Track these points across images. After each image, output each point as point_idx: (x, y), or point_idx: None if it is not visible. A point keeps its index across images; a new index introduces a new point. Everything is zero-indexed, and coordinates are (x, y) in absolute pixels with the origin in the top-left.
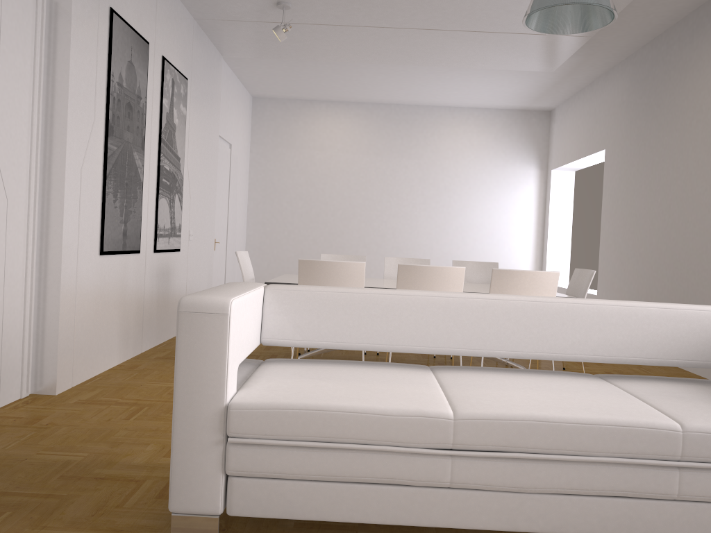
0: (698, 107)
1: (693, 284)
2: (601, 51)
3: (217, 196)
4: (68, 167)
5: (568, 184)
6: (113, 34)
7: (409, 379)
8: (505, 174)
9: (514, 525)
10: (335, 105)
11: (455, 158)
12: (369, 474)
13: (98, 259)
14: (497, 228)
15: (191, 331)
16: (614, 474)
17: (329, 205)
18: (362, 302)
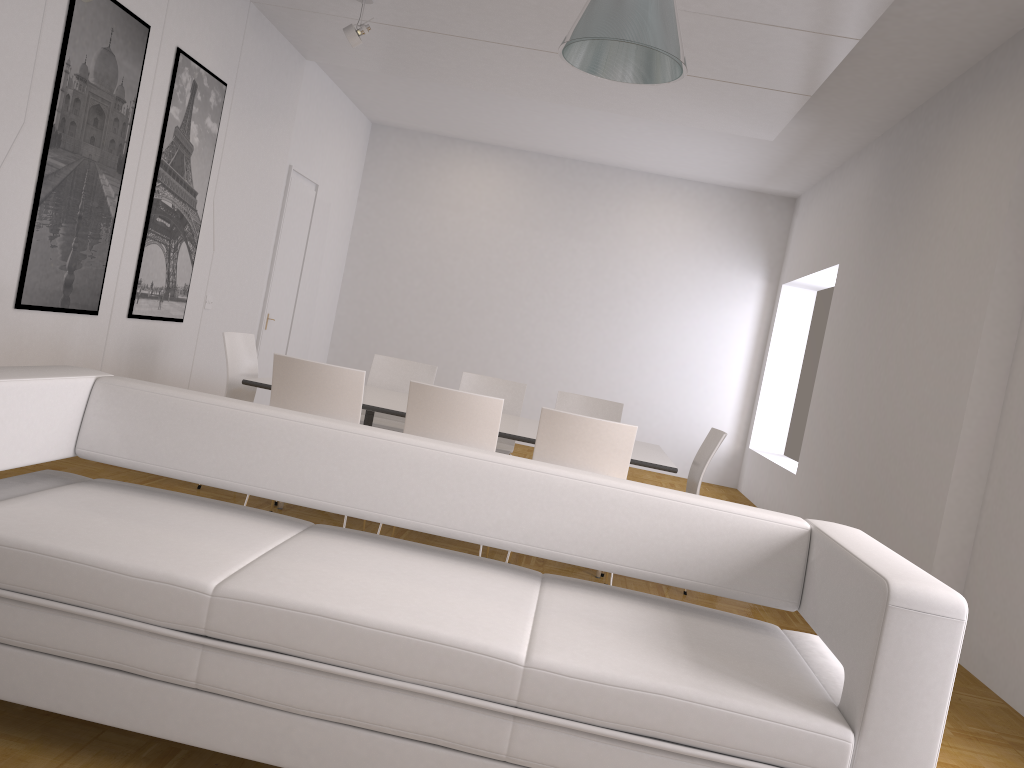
0: (940, 218)
1: (892, 477)
2: (843, 120)
3: (280, 254)
4: None
5: (804, 308)
6: (76, 8)
7: (235, 535)
8: (715, 281)
9: (276, 757)
10: (486, 150)
11: (646, 248)
12: (89, 651)
13: (10, 314)
14: (692, 358)
15: None
16: (422, 710)
17: (457, 290)
18: (221, 419)
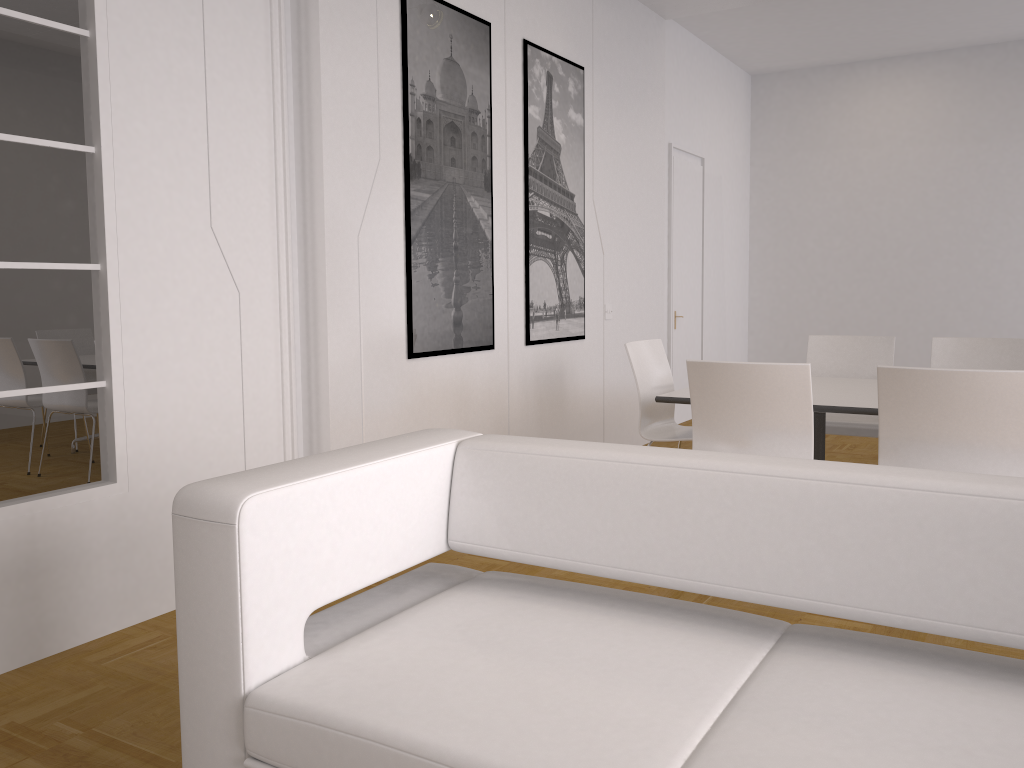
0: None
1: None
2: None
3: (676, 243)
4: (330, 235)
5: None
6: (408, 21)
7: (671, 672)
8: None
9: None
10: (896, 64)
11: None
12: None
13: (405, 366)
14: None
15: (188, 551)
16: None
17: (889, 239)
18: (622, 481)
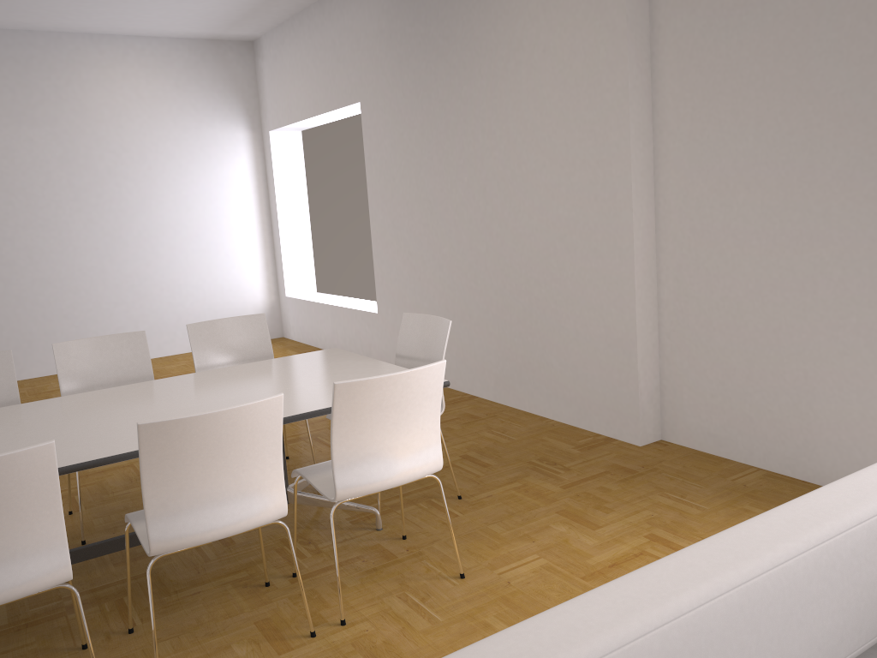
0: (515, 42)
1: (539, 299)
2: None
3: None
4: None
5: (295, 150)
6: None
7: None
8: (201, 141)
9: None
10: None
11: (116, 121)
12: None
13: None
14: (204, 226)
15: None
16: None
17: None
18: None
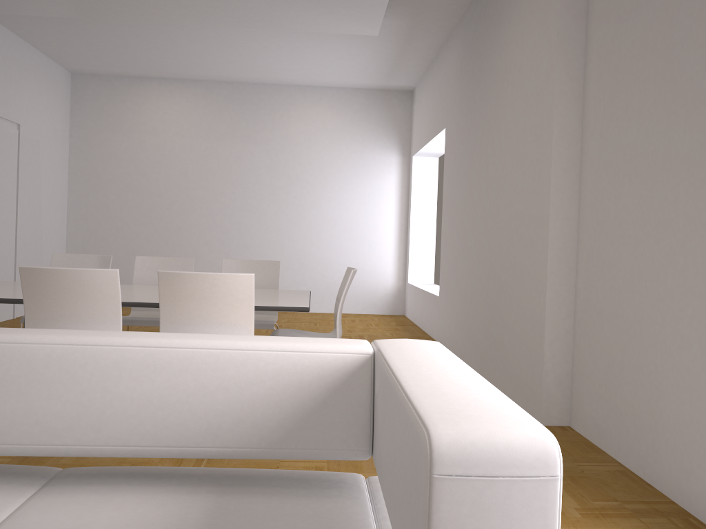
0: (508, 66)
1: (503, 284)
2: (427, 10)
3: None
4: None
5: (431, 171)
6: None
7: None
8: (363, 161)
9: None
10: (169, 83)
11: (307, 143)
12: None
13: None
14: (356, 222)
15: None
16: None
17: (164, 197)
18: None
